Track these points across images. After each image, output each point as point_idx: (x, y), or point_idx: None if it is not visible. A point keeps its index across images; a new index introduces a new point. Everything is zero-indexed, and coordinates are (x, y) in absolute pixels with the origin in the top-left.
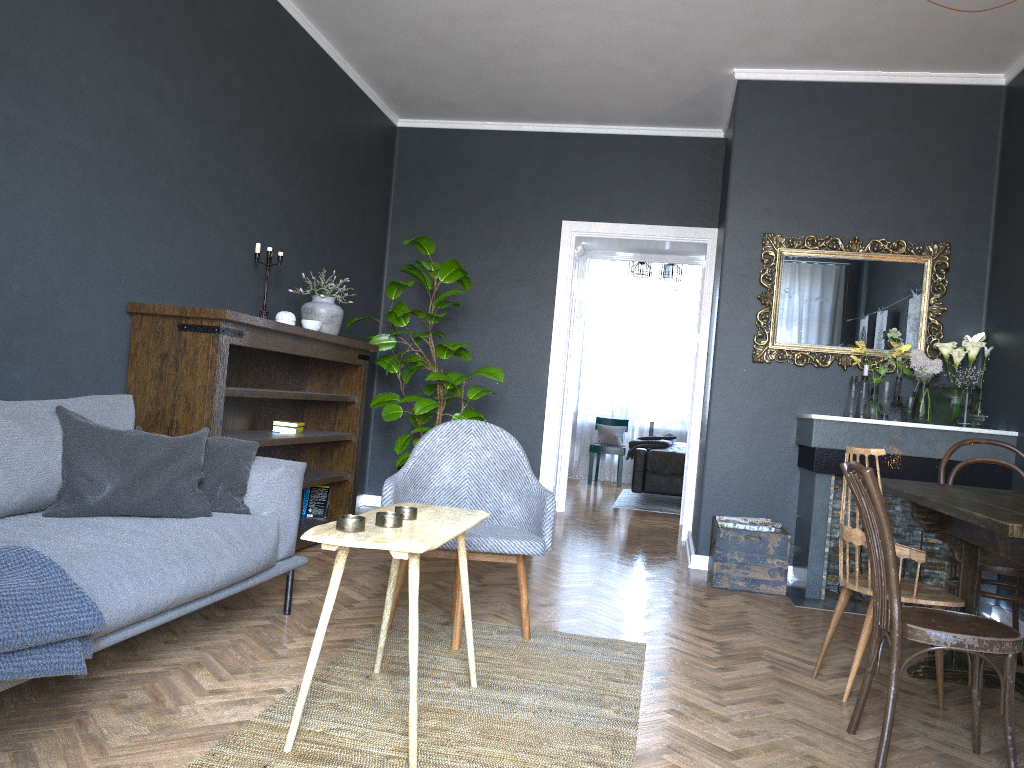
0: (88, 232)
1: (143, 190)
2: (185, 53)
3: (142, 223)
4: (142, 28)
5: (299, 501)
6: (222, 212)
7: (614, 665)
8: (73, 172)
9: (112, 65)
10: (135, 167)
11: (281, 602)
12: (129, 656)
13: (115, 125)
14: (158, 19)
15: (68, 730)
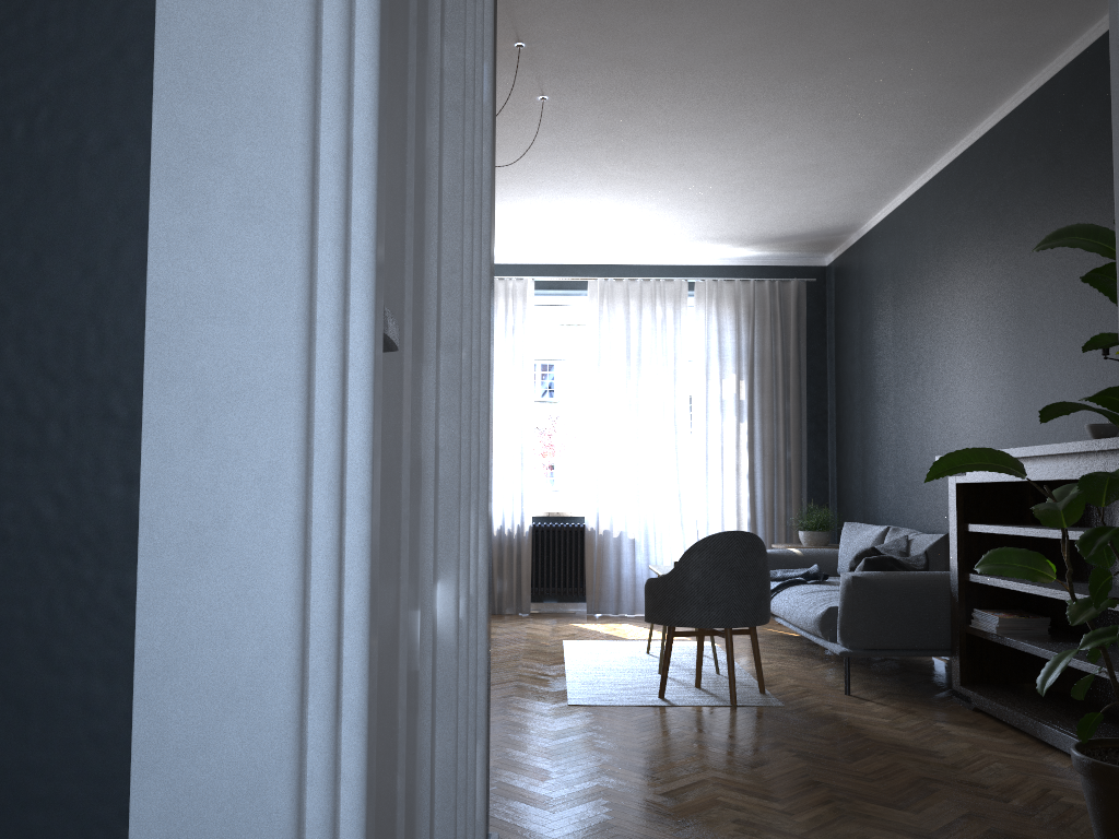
0: (1005, 412)
1: (1035, 356)
2: (1055, 206)
3: (1037, 384)
4: (1021, 231)
5: (839, 602)
6: (1114, 319)
7: (587, 689)
8: (993, 376)
9: (1007, 282)
10: (1027, 342)
11: (877, 701)
12: (844, 668)
13: (1012, 322)
14: (1031, 209)
15: (783, 652)
